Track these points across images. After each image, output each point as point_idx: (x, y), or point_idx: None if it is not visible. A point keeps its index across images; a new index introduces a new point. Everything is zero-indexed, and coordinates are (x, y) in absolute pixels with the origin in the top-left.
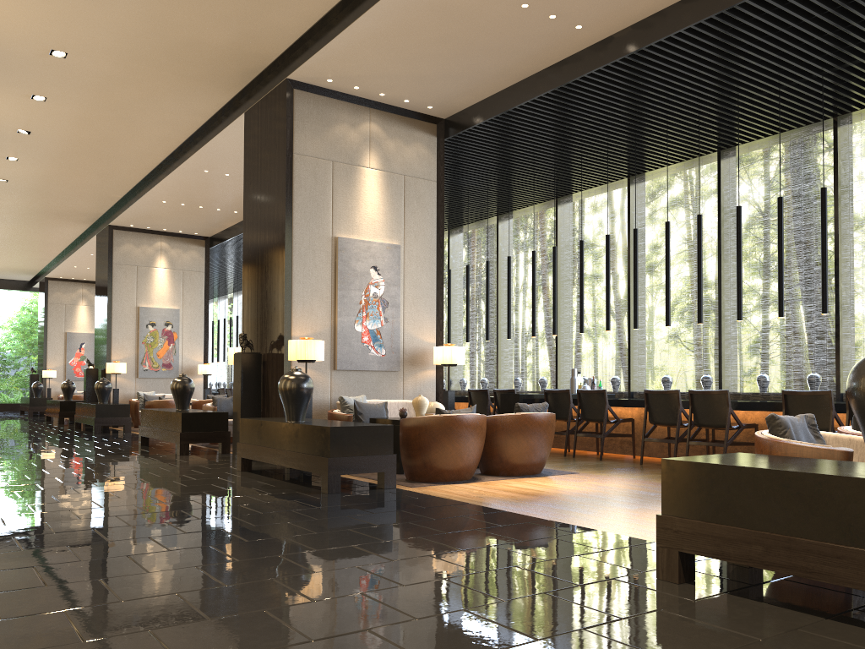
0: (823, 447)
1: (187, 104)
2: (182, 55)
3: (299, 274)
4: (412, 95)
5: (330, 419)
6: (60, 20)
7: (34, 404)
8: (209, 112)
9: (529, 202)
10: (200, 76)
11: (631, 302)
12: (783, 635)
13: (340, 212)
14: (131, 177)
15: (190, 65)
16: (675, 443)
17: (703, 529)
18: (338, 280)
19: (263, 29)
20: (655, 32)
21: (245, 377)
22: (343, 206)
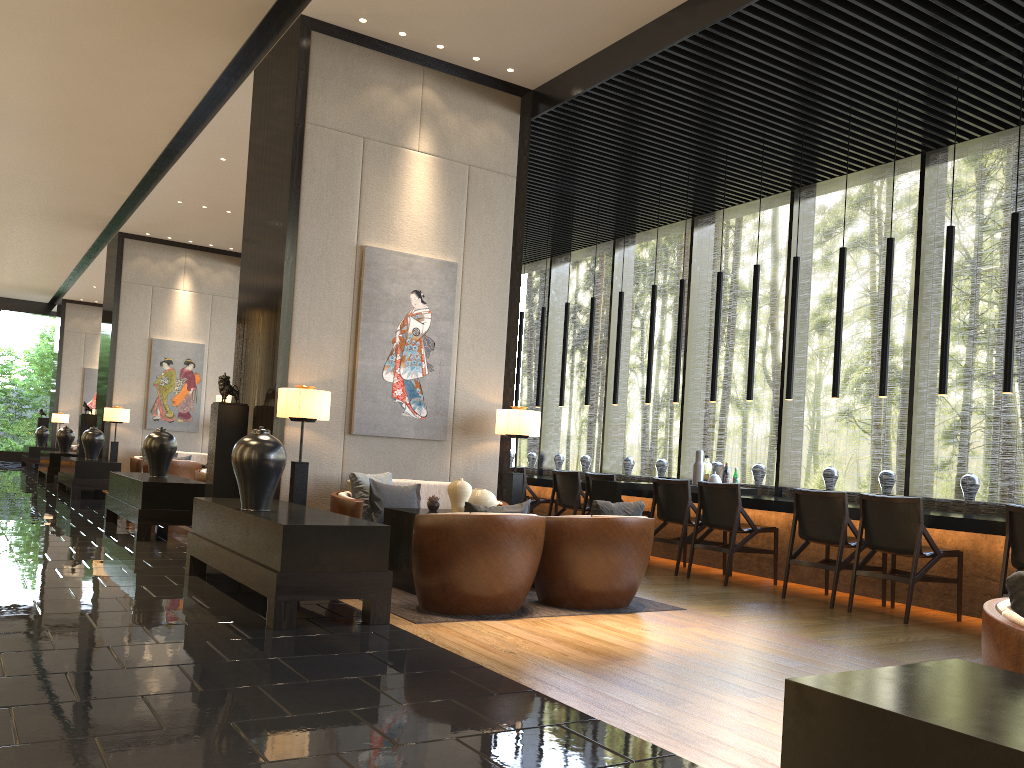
0: None
1: (181, 57)
2: None
3: (304, 295)
4: (483, 50)
5: (332, 505)
6: None
7: (34, 454)
8: (213, 72)
9: (656, 221)
10: (188, 12)
11: (786, 362)
12: None
13: (370, 211)
14: (134, 166)
15: None
16: (835, 571)
17: None
18: (362, 307)
19: None
20: None
21: (222, 437)
22: (376, 203)
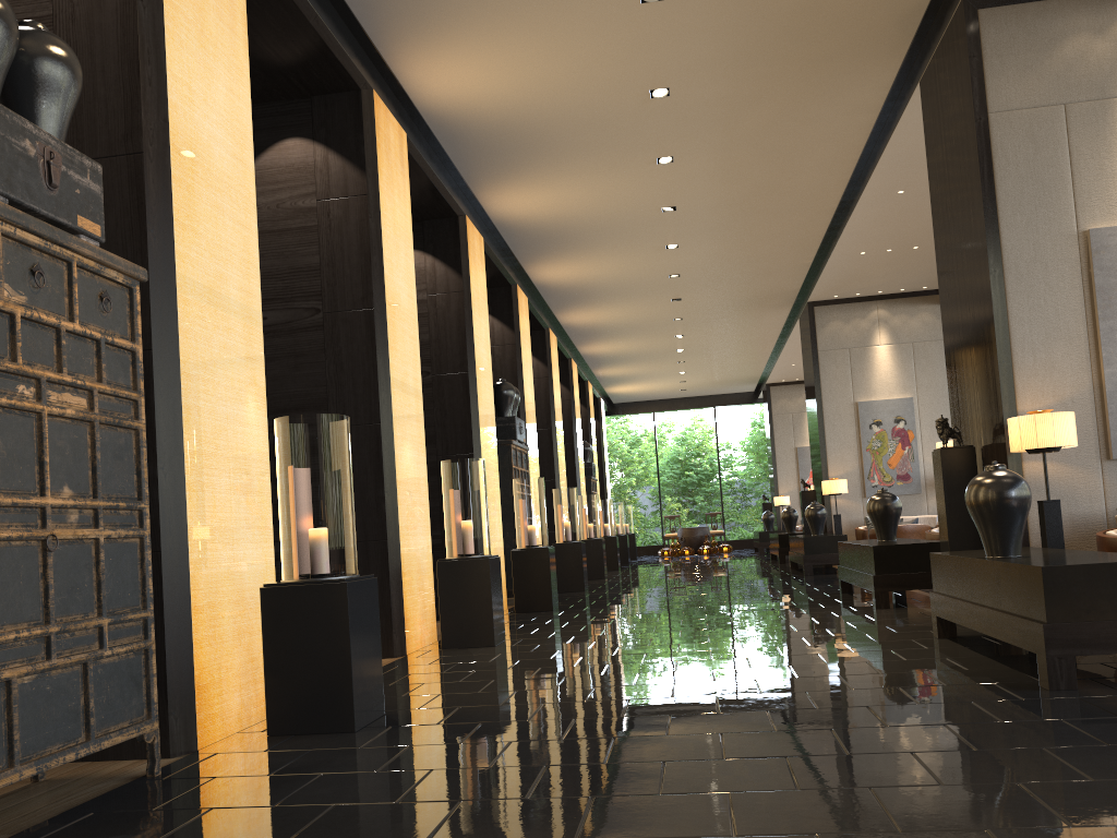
0: None
1: (841, 101)
2: (803, 30)
3: (1020, 307)
4: None
5: (1100, 547)
6: (641, 46)
7: (763, 539)
8: (875, 103)
9: None
10: (841, 51)
11: None
12: None
13: (1088, 187)
14: (811, 230)
15: (820, 40)
16: None
17: None
18: (1097, 303)
19: None
20: None
21: (950, 486)
22: (1094, 175)
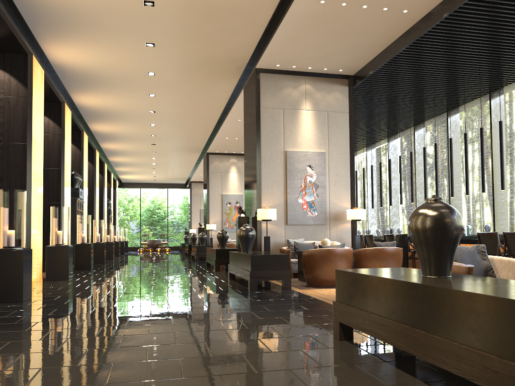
0: (455, 264)
1: (218, 88)
2: (204, 64)
3: (265, 173)
4: (327, 65)
5: (280, 252)
6: (145, 58)
7: (183, 246)
8: (230, 90)
9: (430, 116)
10: (217, 73)
11: (494, 175)
12: (339, 366)
13: (288, 137)
14: (208, 127)
15: (210, 69)
16: None
17: (345, 309)
18: (287, 174)
19: (236, 45)
20: (451, 5)
21: None
22: (290, 133)
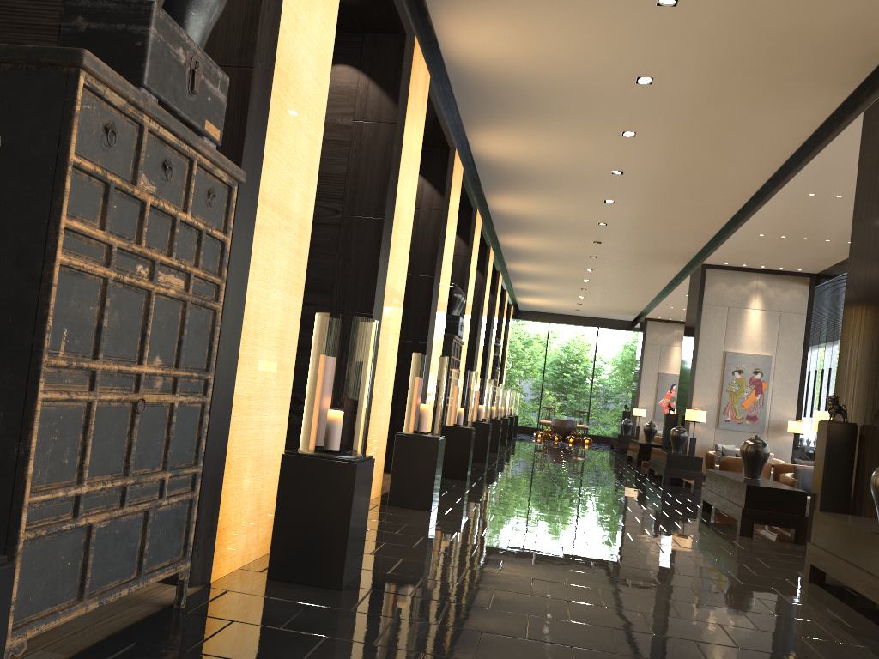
0: None
1: (789, 114)
2: (781, 51)
3: None
4: None
5: None
6: (643, 41)
7: (621, 440)
8: (816, 120)
9: None
10: (805, 74)
11: None
12: None
13: None
14: (725, 210)
15: (792, 62)
16: None
17: None
18: None
19: None
20: None
21: (830, 453)
22: None
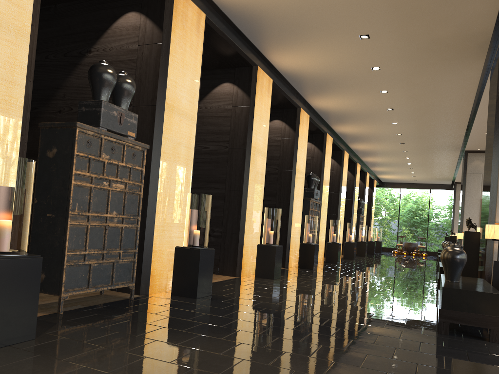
0: None
1: (459, 74)
2: (433, 49)
3: None
4: None
5: None
6: (364, 53)
7: None
8: (476, 75)
9: None
10: (454, 57)
11: None
12: None
13: None
14: (460, 121)
15: (443, 53)
16: None
17: None
18: None
19: (469, 18)
20: None
21: (466, 247)
22: None
